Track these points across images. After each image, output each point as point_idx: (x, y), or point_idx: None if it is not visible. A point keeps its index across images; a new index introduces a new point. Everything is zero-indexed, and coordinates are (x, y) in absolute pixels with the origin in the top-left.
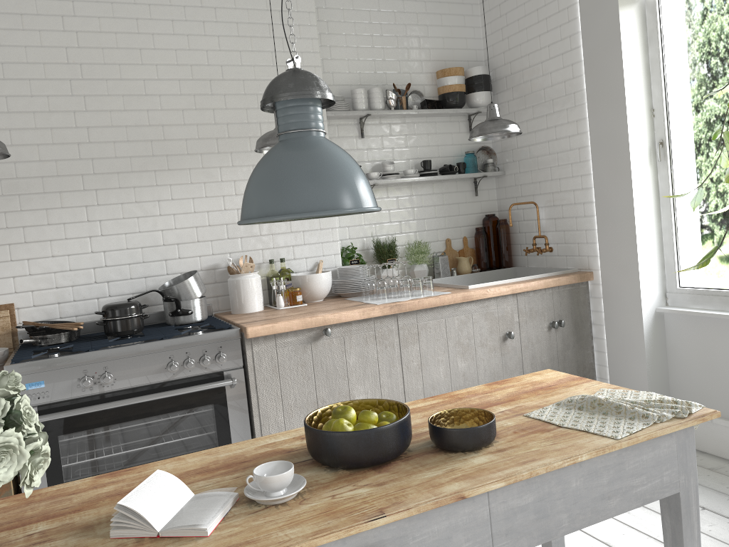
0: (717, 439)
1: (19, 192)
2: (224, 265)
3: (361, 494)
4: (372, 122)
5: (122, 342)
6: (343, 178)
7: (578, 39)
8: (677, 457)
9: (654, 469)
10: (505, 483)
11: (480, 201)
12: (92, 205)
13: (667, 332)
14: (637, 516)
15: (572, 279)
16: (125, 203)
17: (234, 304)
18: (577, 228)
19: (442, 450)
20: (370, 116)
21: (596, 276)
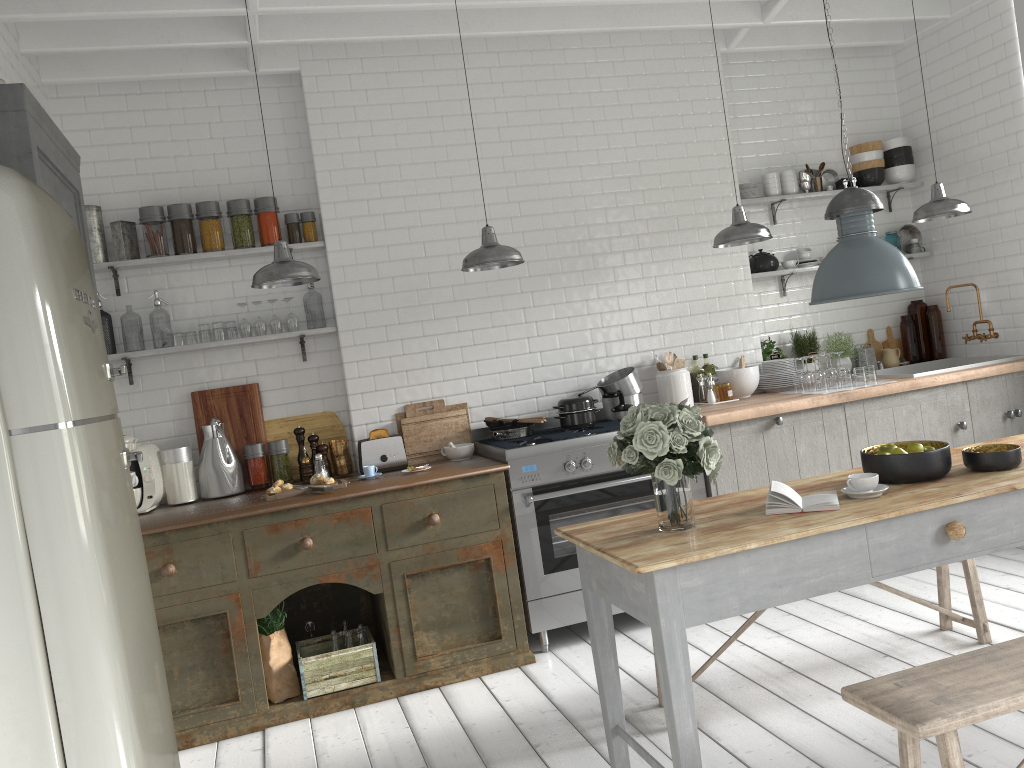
0: None
1: (467, 297)
2: (648, 362)
3: (933, 490)
4: (783, 207)
5: (591, 431)
6: (902, 266)
7: (1022, 106)
8: None
9: None
10: None
11: None
12: (529, 307)
13: None
14: None
15: None
16: (557, 303)
17: (666, 400)
18: None
19: (978, 471)
20: (783, 201)
21: None
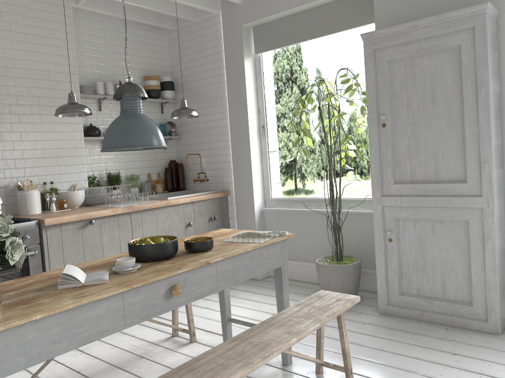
0: (288, 271)
1: None
2: (12, 185)
3: (166, 266)
4: (106, 102)
5: None
6: (156, 132)
7: (223, 70)
8: (280, 252)
9: (273, 257)
10: (223, 258)
11: (167, 152)
12: None
13: (266, 221)
14: (256, 305)
15: (220, 195)
16: None
17: (22, 209)
18: (222, 168)
19: (192, 253)
20: (106, 98)
21: (232, 193)
